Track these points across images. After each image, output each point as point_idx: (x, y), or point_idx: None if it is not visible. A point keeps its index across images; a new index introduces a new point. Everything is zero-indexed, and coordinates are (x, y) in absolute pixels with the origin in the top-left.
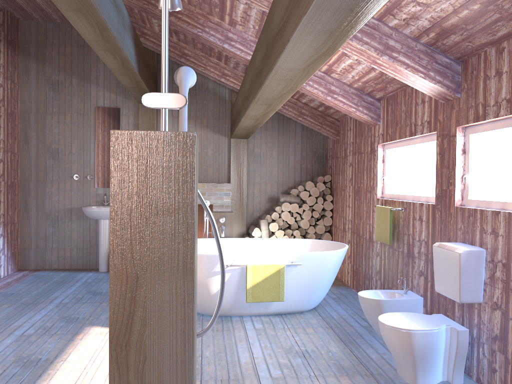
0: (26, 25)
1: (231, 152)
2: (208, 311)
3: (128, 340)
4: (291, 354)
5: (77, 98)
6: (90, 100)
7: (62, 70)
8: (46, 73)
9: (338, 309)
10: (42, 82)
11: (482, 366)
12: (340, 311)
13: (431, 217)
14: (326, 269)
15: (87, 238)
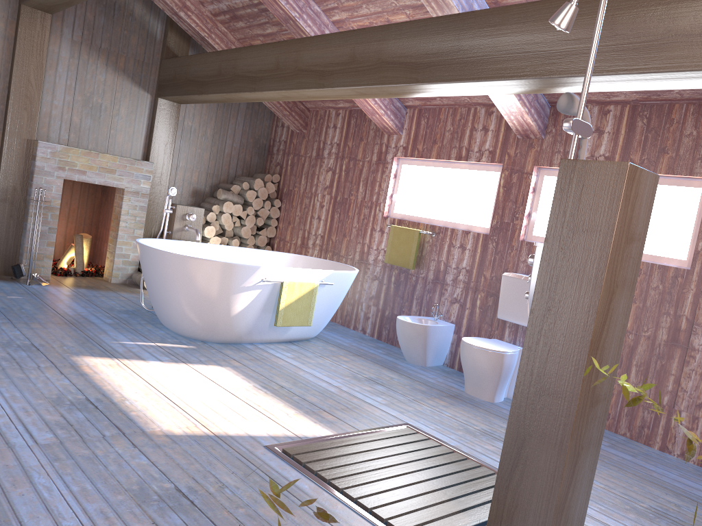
0: None
1: (157, 117)
2: (218, 337)
3: (598, 345)
4: (364, 382)
5: None
6: None
7: None
8: None
9: (335, 336)
10: None
11: None
12: (340, 338)
13: (481, 247)
14: (345, 291)
15: None
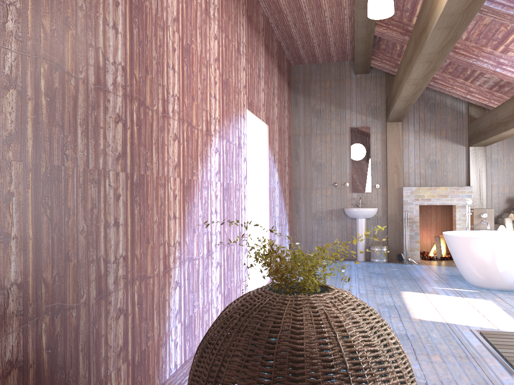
0: (295, 68)
1: (470, 158)
2: (495, 286)
3: None
4: None
5: (335, 122)
6: (345, 122)
7: (323, 100)
8: (311, 104)
9: None
10: (308, 111)
11: None
12: None
13: None
14: None
15: (344, 234)
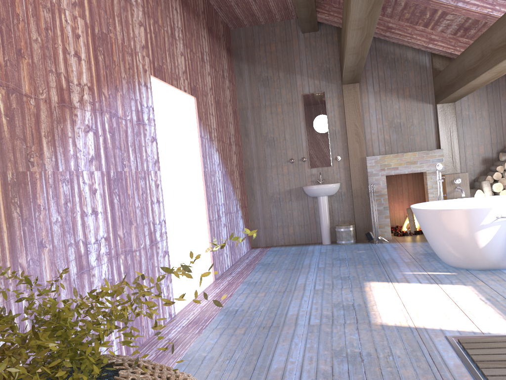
0: (236, 33)
1: (438, 118)
2: (475, 265)
3: None
4: None
5: (285, 90)
6: (297, 89)
7: (269, 67)
8: (256, 72)
9: None
10: (254, 80)
11: None
12: None
13: None
14: None
15: (306, 215)
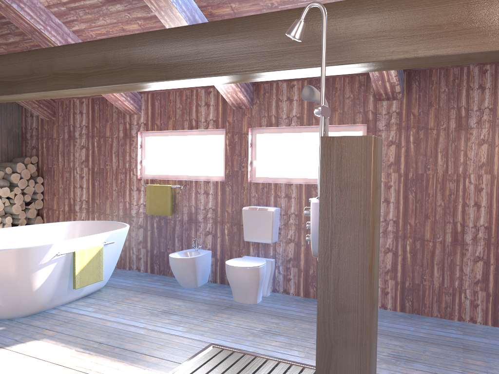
0: None
1: None
2: (24, 312)
3: (372, 267)
4: (162, 316)
5: None
6: None
7: None
8: None
9: (119, 280)
10: None
11: (278, 280)
12: (124, 281)
13: (220, 191)
14: (123, 244)
15: None
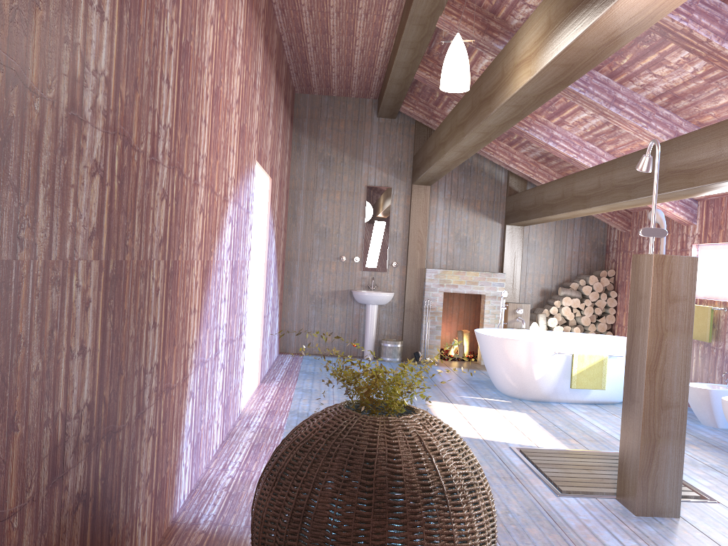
0: (301, 99)
1: (506, 239)
2: (529, 396)
3: (655, 368)
4: None
5: (347, 176)
6: (361, 178)
7: (334, 146)
8: (318, 149)
9: None
10: (314, 158)
11: None
12: None
13: None
14: None
15: (349, 323)
